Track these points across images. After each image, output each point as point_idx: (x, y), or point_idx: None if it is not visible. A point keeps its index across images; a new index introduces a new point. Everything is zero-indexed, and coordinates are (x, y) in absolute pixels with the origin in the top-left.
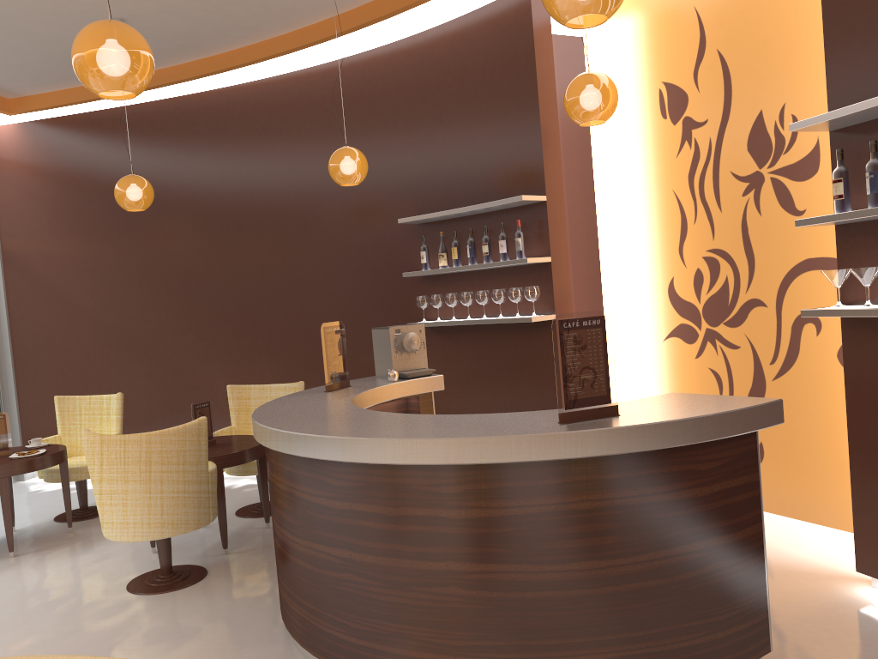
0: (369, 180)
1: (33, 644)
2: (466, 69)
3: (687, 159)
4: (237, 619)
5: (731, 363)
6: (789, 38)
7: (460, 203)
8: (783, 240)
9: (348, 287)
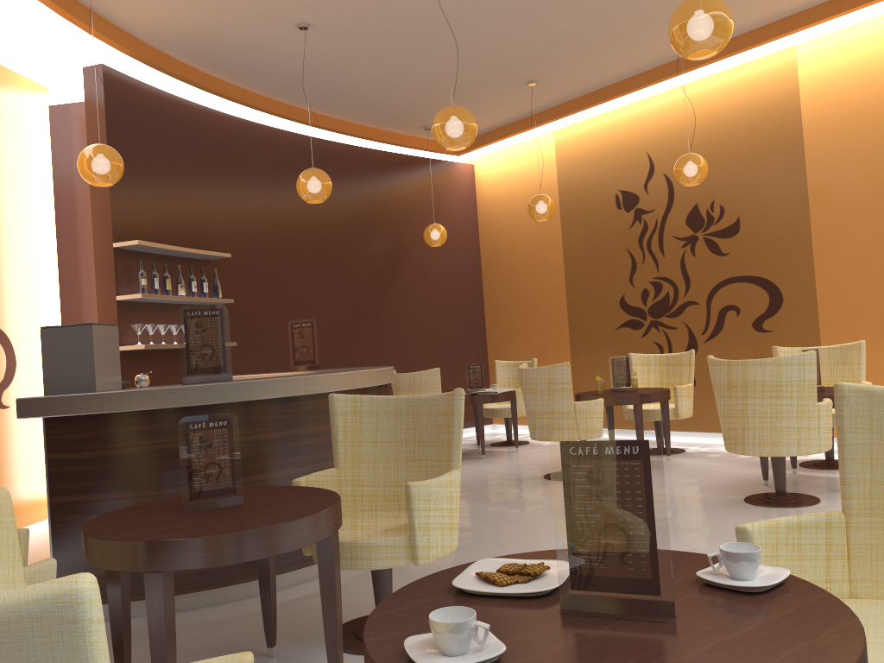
0: None
1: None
2: None
3: None
4: None
5: None
6: None
7: None
8: None
9: None
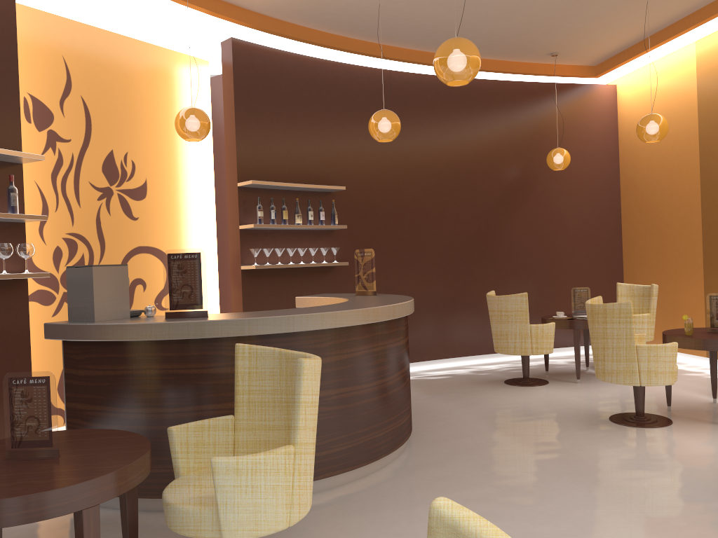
0: None
1: None
2: None
3: (51, 161)
4: (335, 507)
5: None
6: (131, 116)
7: None
8: (124, 233)
9: None
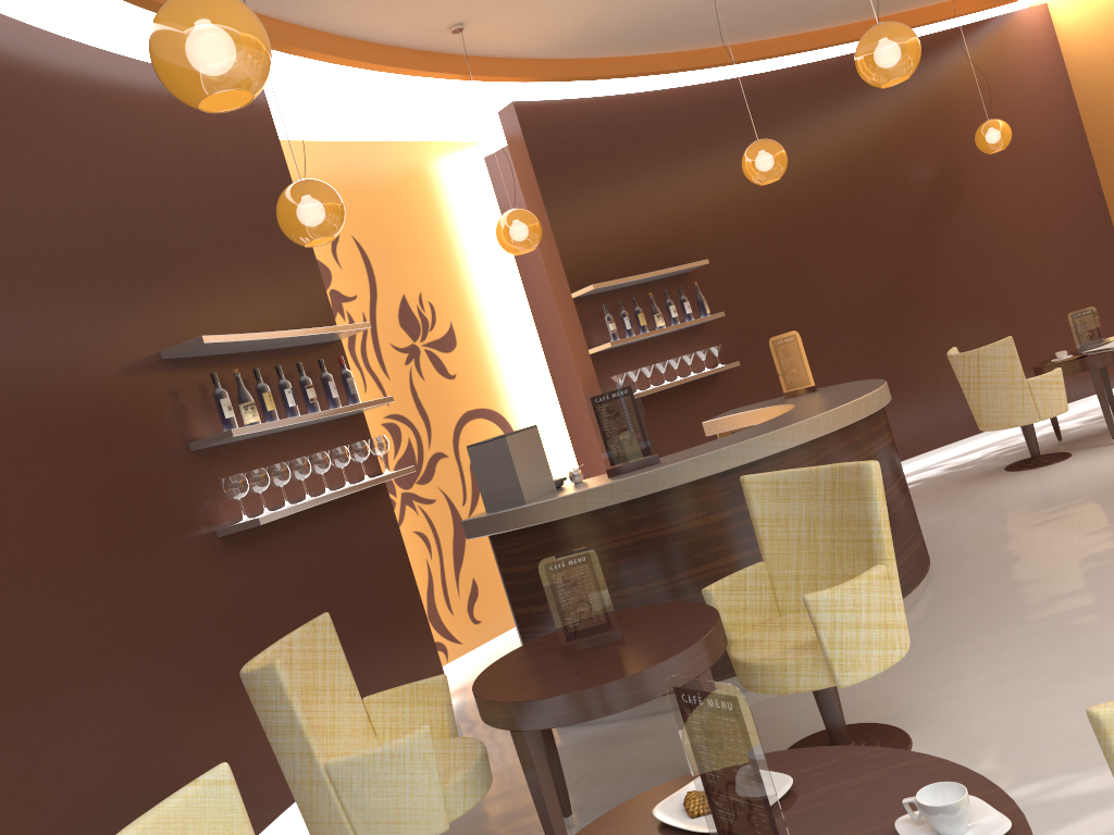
0: (56, 260)
1: (1103, 691)
2: (190, 144)
3: None
4: None
5: (432, 517)
6: (412, 243)
7: (223, 333)
8: (446, 399)
9: (65, 485)
